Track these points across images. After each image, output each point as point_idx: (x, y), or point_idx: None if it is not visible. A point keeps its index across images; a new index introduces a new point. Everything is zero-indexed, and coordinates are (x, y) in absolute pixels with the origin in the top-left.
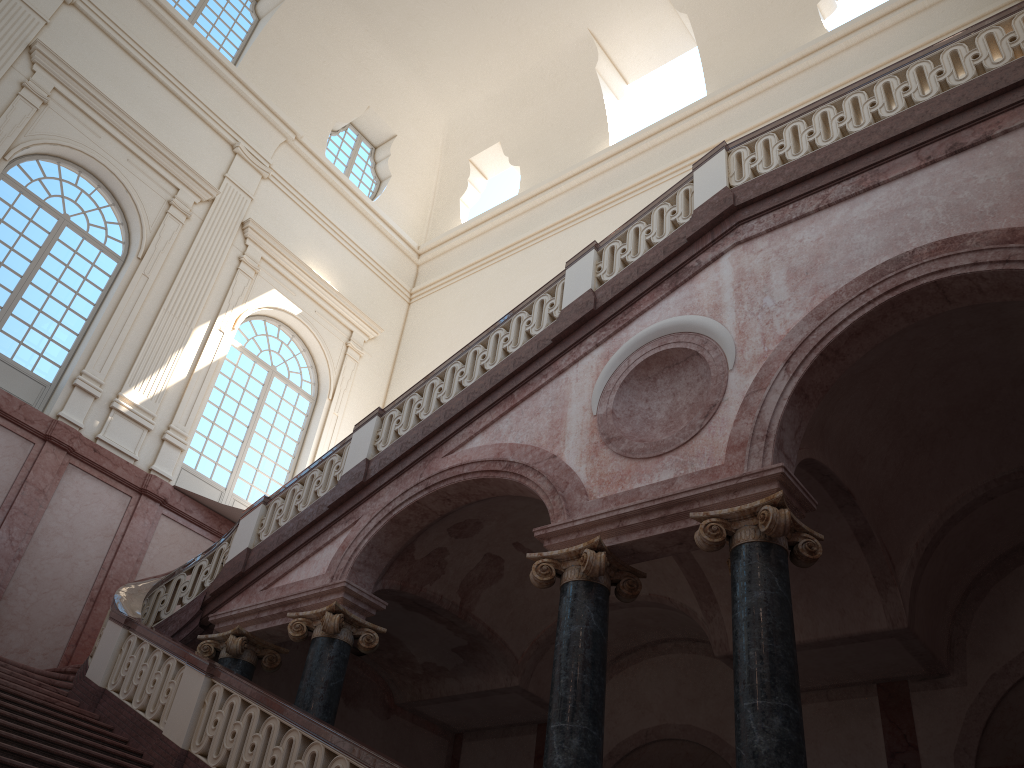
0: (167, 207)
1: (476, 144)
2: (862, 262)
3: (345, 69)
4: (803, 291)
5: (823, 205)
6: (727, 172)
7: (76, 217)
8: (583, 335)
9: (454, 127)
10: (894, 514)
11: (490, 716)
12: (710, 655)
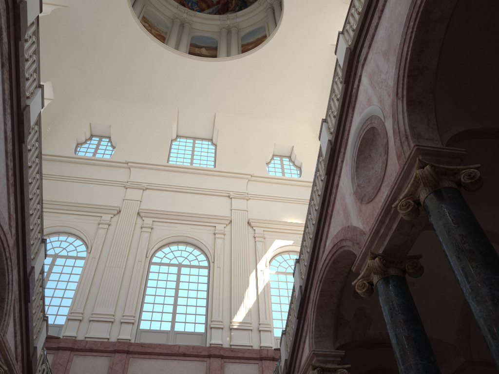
0: (214, 235)
1: None
2: (403, 18)
3: (256, 137)
4: (391, 57)
5: (379, 13)
6: (345, 41)
7: (185, 261)
8: (335, 162)
9: (313, 124)
10: None
11: None
12: None
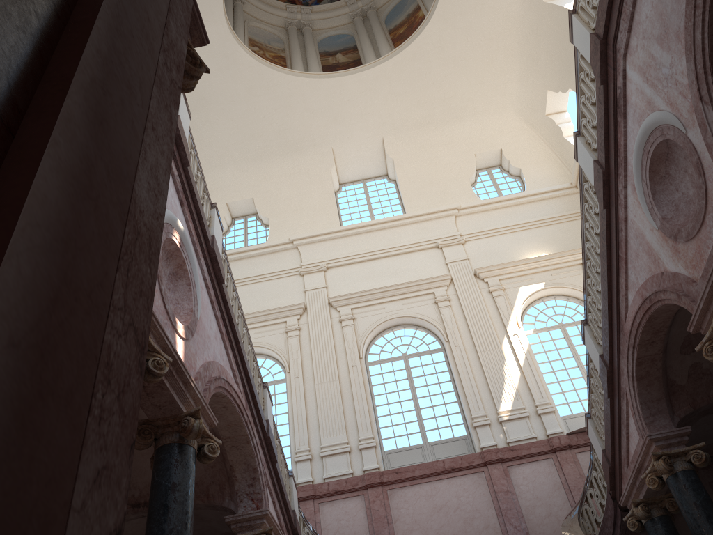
0: (436, 305)
1: (539, 105)
2: None
3: (447, 154)
4: (673, 44)
5: None
6: (585, 24)
7: (409, 349)
8: (614, 189)
9: (521, 111)
10: None
11: None
12: None
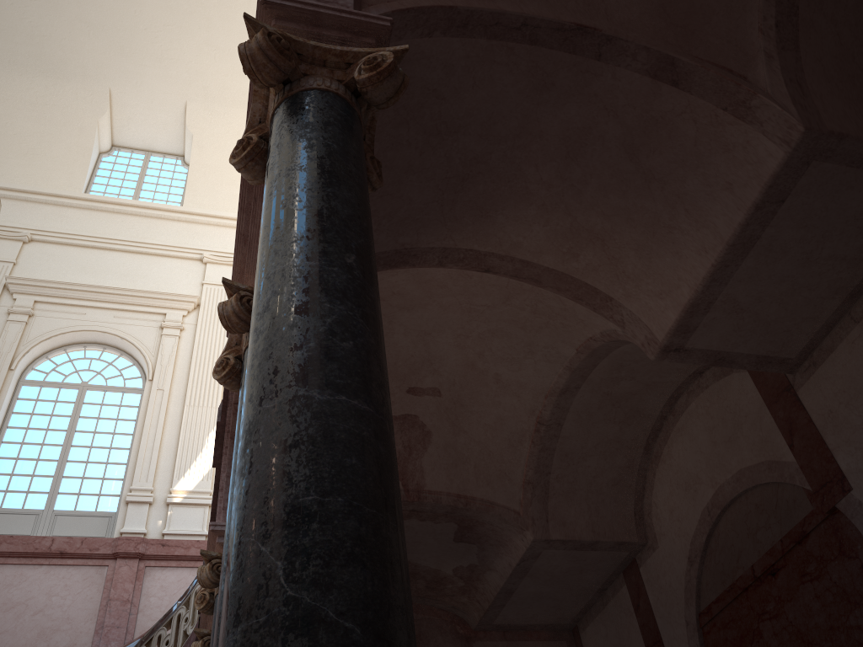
0: (161, 331)
1: None
2: None
3: None
4: None
5: None
6: None
7: (98, 380)
8: None
9: None
10: (700, 19)
11: (569, 591)
12: (721, 377)
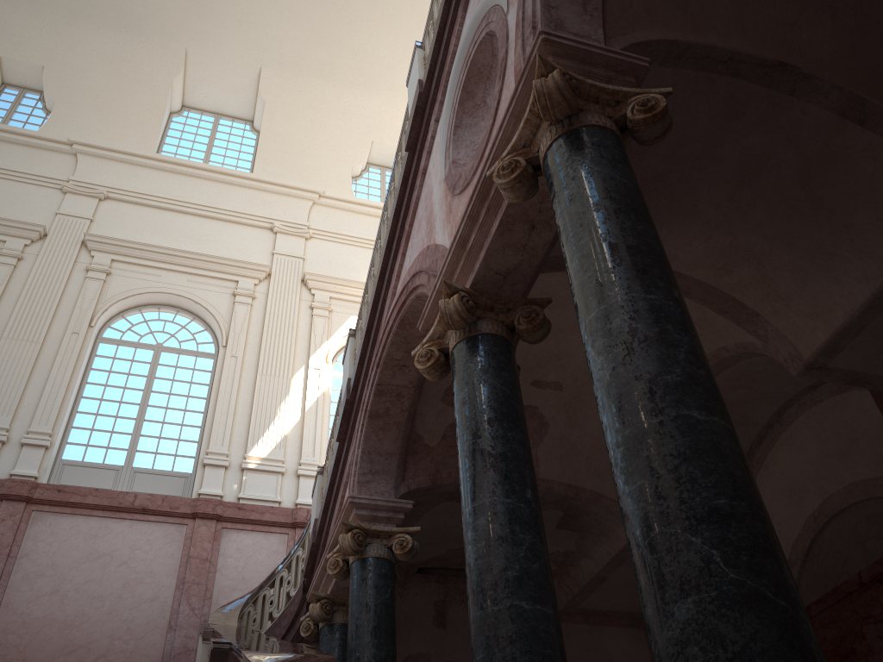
0: (233, 298)
1: None
2: None
3: (337, 125)
4: None
5: None
6: None
7: (171, 342)
8: (425, 123)
9: None
10: None
11: None
12: (838, 392)
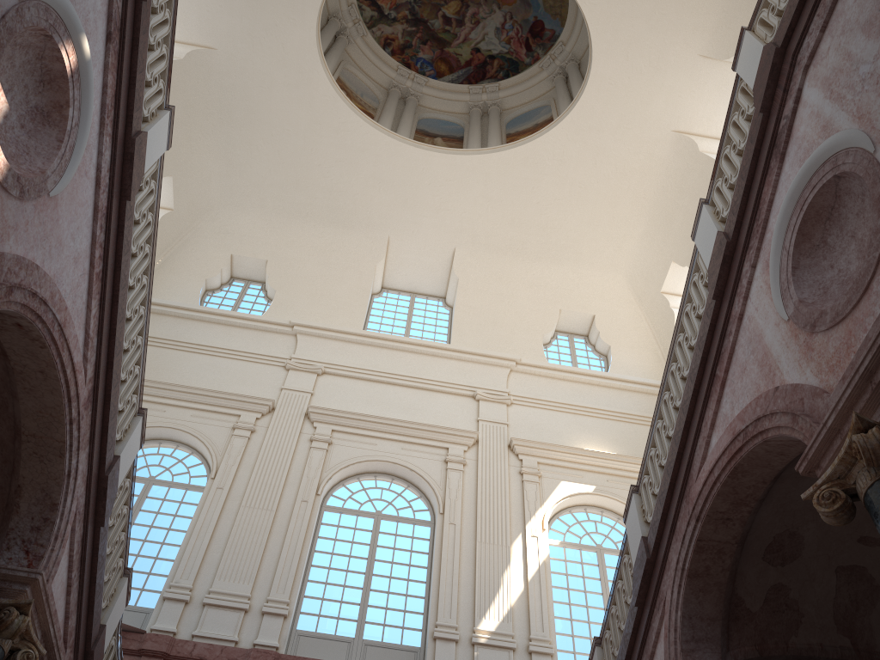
0: (445, 465)
1: (657, 277)
2: None
3: (526, 296)
4: None
5: None
6: (759, 39)
7: (387, 510)
8: (736, 270)
9: (633, 278)
10: None
11: None
12: None
